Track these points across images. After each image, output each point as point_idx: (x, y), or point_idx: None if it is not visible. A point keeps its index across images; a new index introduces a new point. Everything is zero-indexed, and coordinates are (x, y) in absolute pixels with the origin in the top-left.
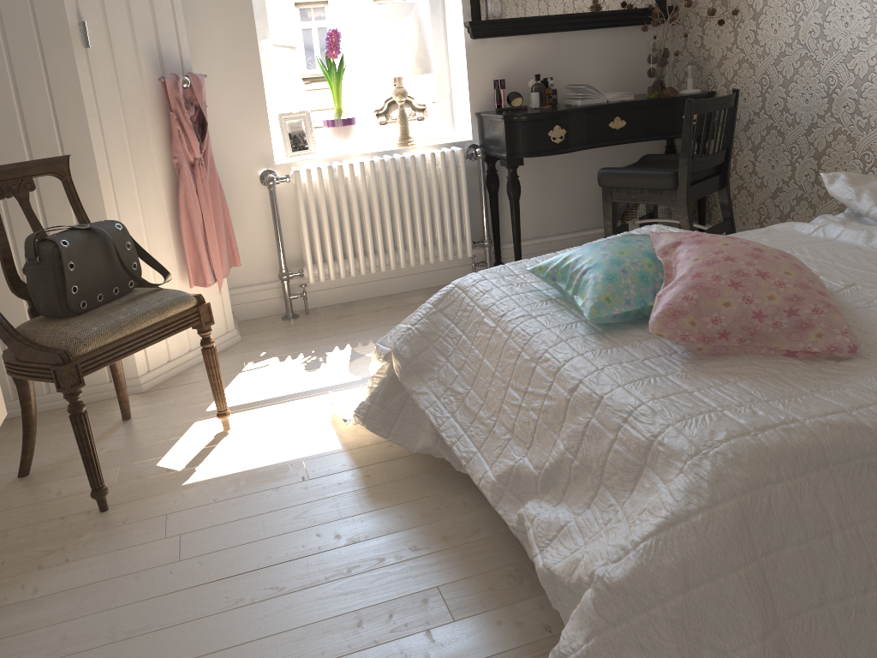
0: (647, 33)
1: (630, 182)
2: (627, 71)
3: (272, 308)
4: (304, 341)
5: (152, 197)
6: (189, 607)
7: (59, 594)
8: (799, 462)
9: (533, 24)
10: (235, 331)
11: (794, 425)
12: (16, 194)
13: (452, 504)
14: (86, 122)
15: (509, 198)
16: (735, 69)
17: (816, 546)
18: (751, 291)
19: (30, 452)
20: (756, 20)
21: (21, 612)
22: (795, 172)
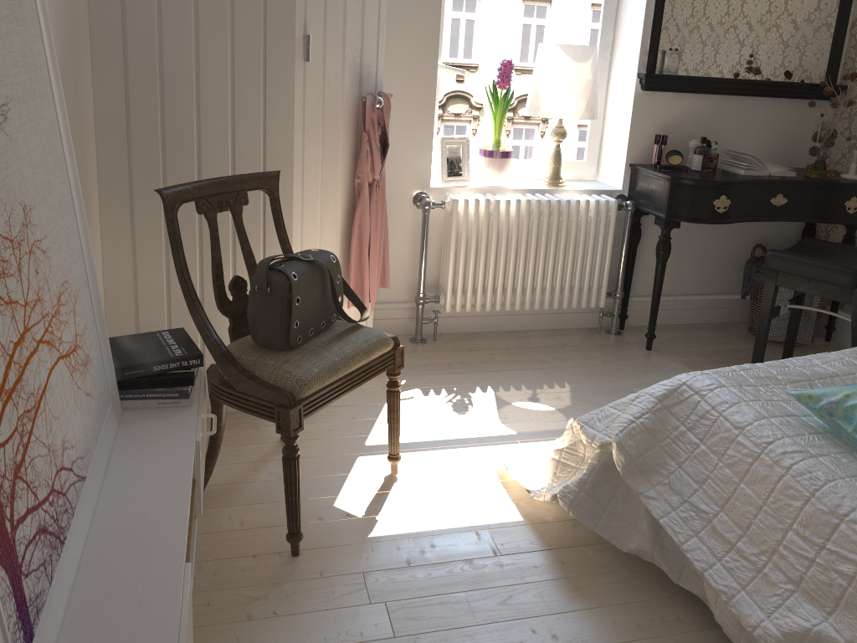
0: (810, 108)
1: (803, 271)
2: (783, 143)
3: (400, 327)
4: (441, 374)
5: (331, 214)
6: None
7: None
8: None
9: (706, 84)
10: None
11: None
12: (232, 207)
13: (665, 617)
14: (292, 136)
15: (657, 258)
16: None
17: None
18: None
19: (210, 472)
20: None
21: None
22: None
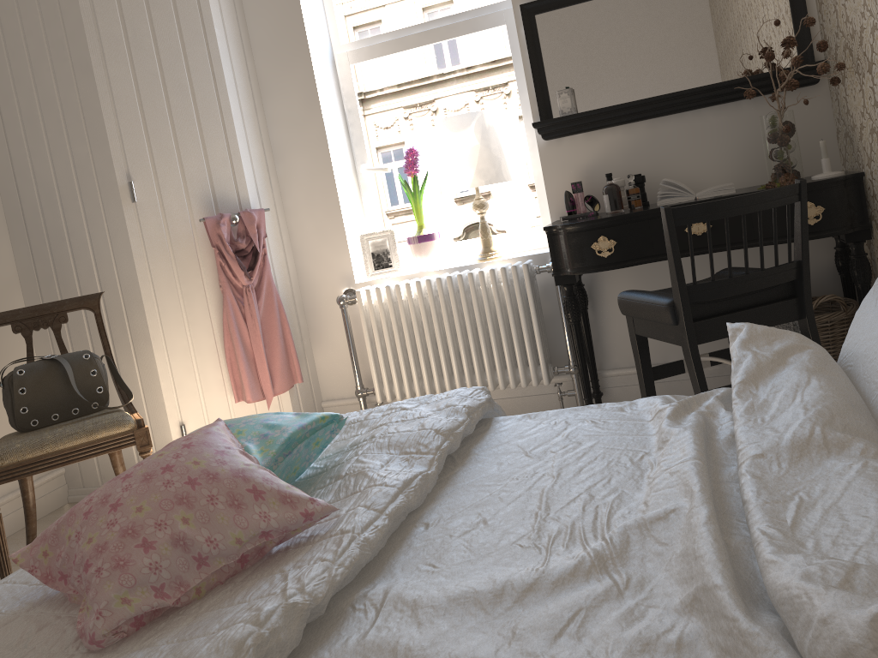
0: (788, 101)
1: (639, 312)
2: (763, 153)
3: None
4: None
5: (202, 321)
6: None
7: None
8: None
9: (614, 114)
10: None
11: None
12: (50, 325)
13: None
14: (133, 262)
15: (567, 320)
16: (870, 142)
17: None
18: (87, 527)
19: (30, 537)
20: (871, 73)
21: None
22: None
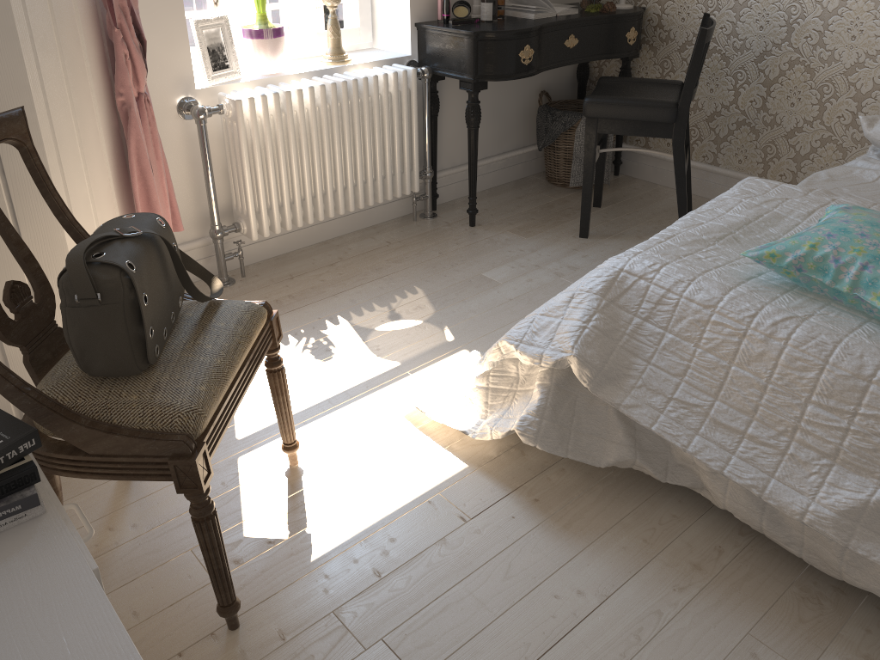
0: None
1: (624, 114)
2: None
3: None
4: None
5: (95, 153)
6: None
7: None
8: None
9: None
10: None
11: None
12: None
13: (662, 519)
14: (18, 50)
15: (469, 126)
16: None
17: None
18: None
19: None
20: None
21: None
22: (738, 97)
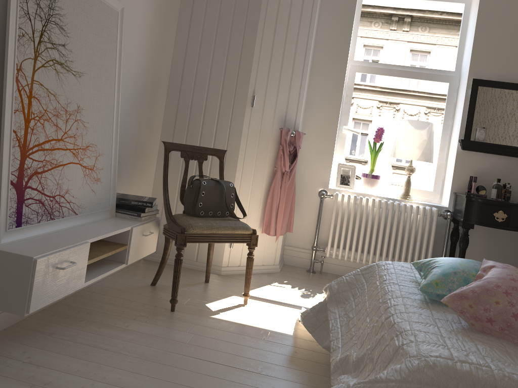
0: None
1: None
2: None
3: (304, 263)
4: (309, 284)
5: (259, 182)
6: (177, 361)
7: (134, 331)
8: (475, 387)
9: (505, 149)
10: (278, 265)
11: (485, 368)
12: (198, 159)
13: (329, 384)
14: (240, 139)
15: (459, 246)
16: None
17: None
18: (516, 300)
19: (159, 275)
20: None
21: (117, 330)
22: None
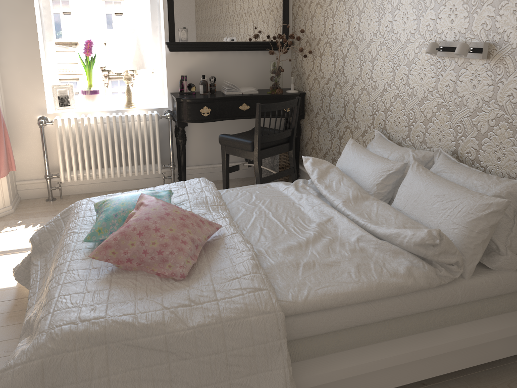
0: (276, 55)
1: (232, 144)
2: (263, 75)
3: (42, 193)
4: (47, 216)
5: None
6: None
7: None
8: (89, 341)
9: (206, 46)
10: (10, 206)
11: (100, 320)
12: None
13: None
14: None
15: (179, 143)
16: (313, 82)
17: (80, 386)
18: (146, 238)
19: None
20: (321, 58)
21: None
22: (332, 145)
